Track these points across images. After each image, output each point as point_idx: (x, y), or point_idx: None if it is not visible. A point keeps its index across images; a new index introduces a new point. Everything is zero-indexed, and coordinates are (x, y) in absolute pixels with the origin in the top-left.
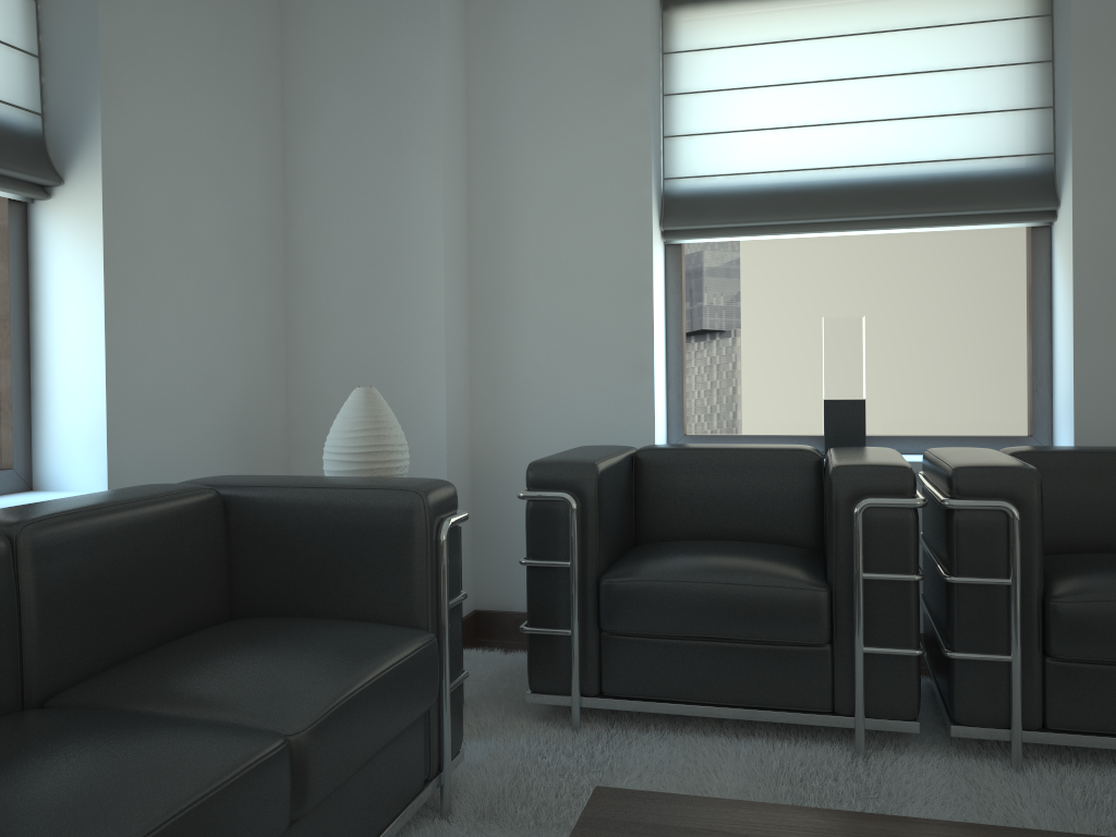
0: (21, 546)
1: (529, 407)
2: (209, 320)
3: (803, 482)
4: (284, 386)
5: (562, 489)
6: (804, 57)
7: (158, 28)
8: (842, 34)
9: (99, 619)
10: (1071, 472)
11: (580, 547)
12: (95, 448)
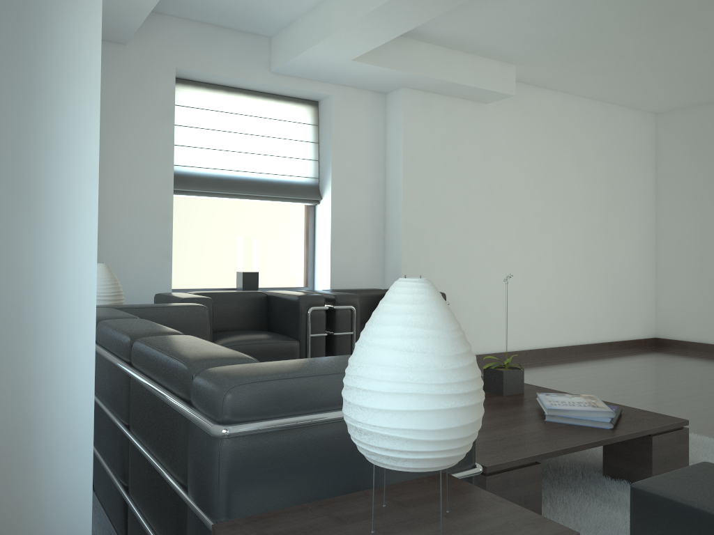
0: None
1: None
2: None
3: (262, 305)
4: None
5: None
6: (231, 120)
7: None
8: (246, 114)
9: None
10: None
11: None
12: None
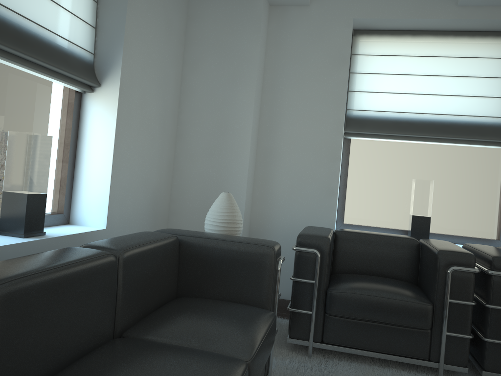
0: (120, 261)
1: (278, 204)
2: (148, 153)
3: (411, 253)
4: (170, 184)
5: (314, 248)
6: (414, 63)
7: (145, 21)
8: (432, 55)
9: (140, 295)
10: None
11: (319, 274)
12: (102, 208)
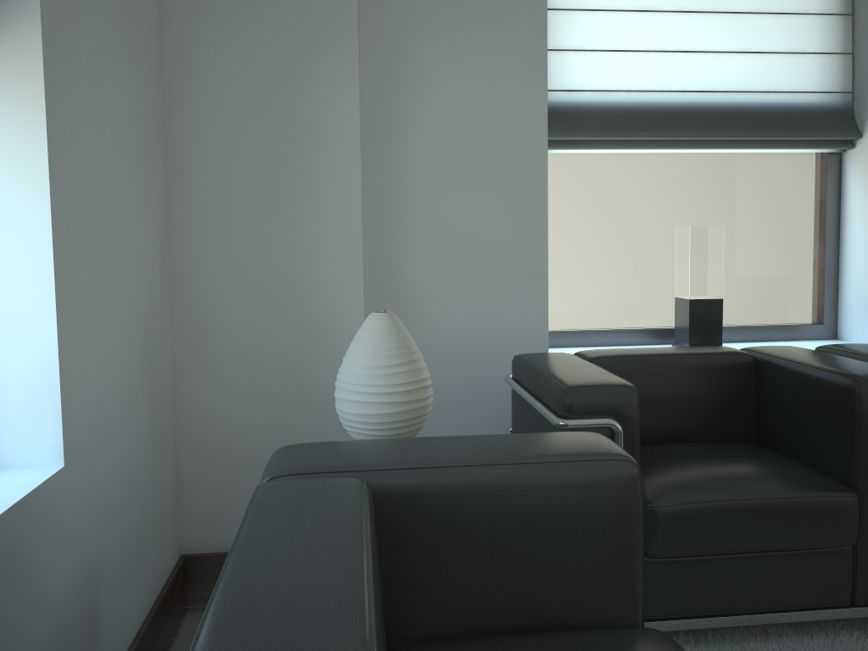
0: None
1: (424, 312)
2: (124, 227)
3: (743, 382)
4: (169, 298)
5: (606, 415)
6: None
7: None
8: None
9: None
10: None
11: None
12: (41, 408)
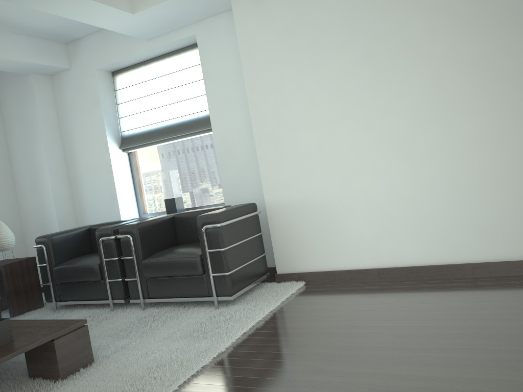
0: None
1: (89, 212)
2: None
3: None
4: (19, 217)
5: (42, 244)
6: (150, 85)
7: None
8: (159, 76)
9: None
10: (187, 219)
11: (48, 259)
12: None
